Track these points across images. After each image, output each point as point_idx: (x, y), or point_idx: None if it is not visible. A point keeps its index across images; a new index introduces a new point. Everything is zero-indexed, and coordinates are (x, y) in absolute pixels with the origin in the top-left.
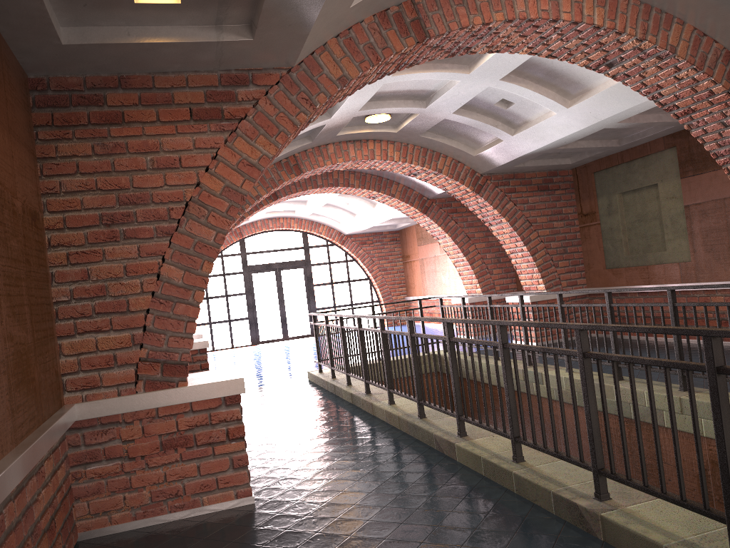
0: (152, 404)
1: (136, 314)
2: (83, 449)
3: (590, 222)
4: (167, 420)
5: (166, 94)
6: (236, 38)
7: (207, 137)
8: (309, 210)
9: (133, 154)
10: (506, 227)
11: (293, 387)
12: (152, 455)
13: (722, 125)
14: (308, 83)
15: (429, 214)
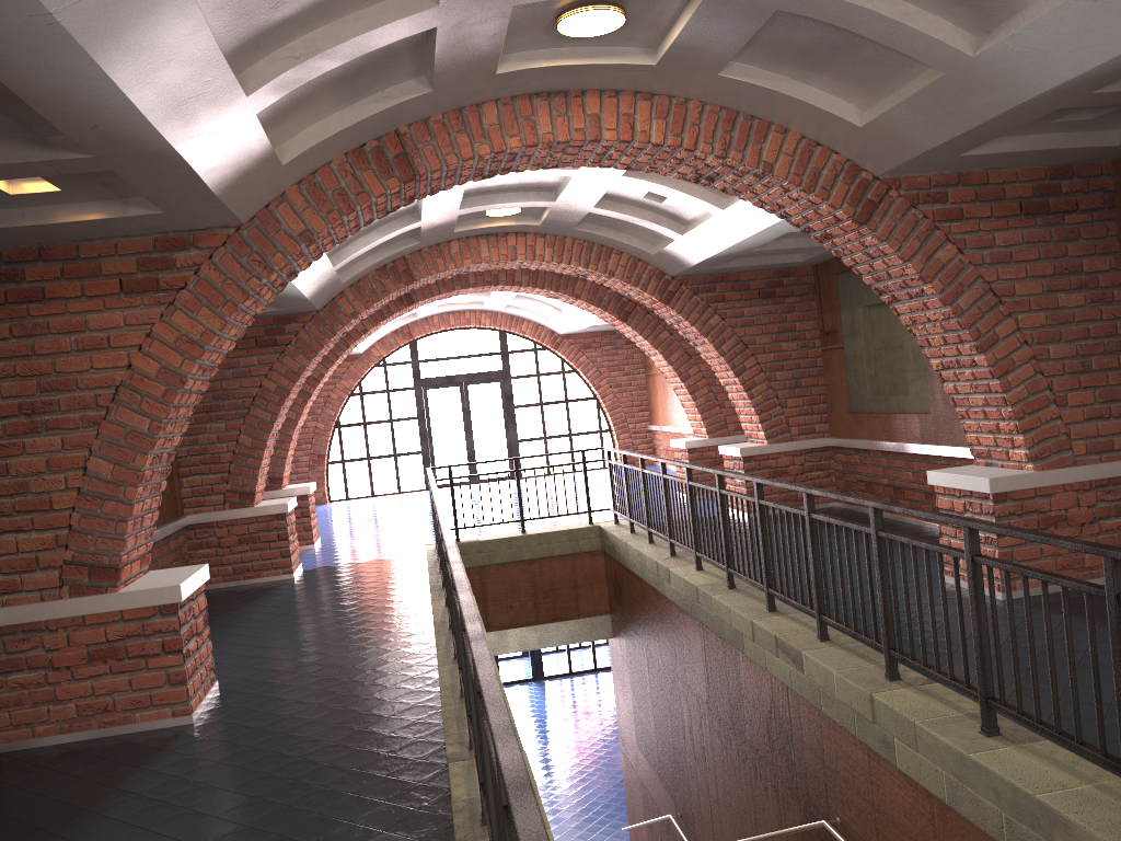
0: (76, 611)
1: (60, 512)
2: (3, 656)
3: (832, 345)
4: (95, 629)
5: (92, 264)
6: (144, 212)
7: (140, 311)
8: (498, 303)
9: (56, 334)
10: (711, 350)
11: (397, 565)
12: (79, 666)
13: (868, 256)
14: (261, 242)
15: (631, 322)
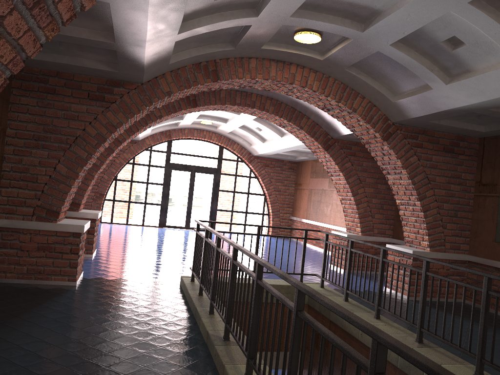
0: None
1: None
2: None
3: (488, 193)
4: None
5: None
6: None
7: None
8: (228, 129)
9: None
10: (404, 179)
11: (160, 291)
12: None
13: None
14: None
15: (330, 152)
